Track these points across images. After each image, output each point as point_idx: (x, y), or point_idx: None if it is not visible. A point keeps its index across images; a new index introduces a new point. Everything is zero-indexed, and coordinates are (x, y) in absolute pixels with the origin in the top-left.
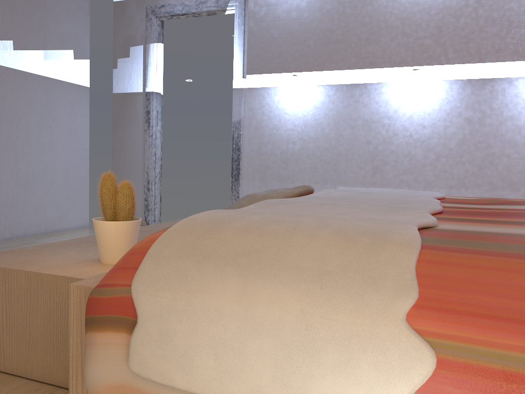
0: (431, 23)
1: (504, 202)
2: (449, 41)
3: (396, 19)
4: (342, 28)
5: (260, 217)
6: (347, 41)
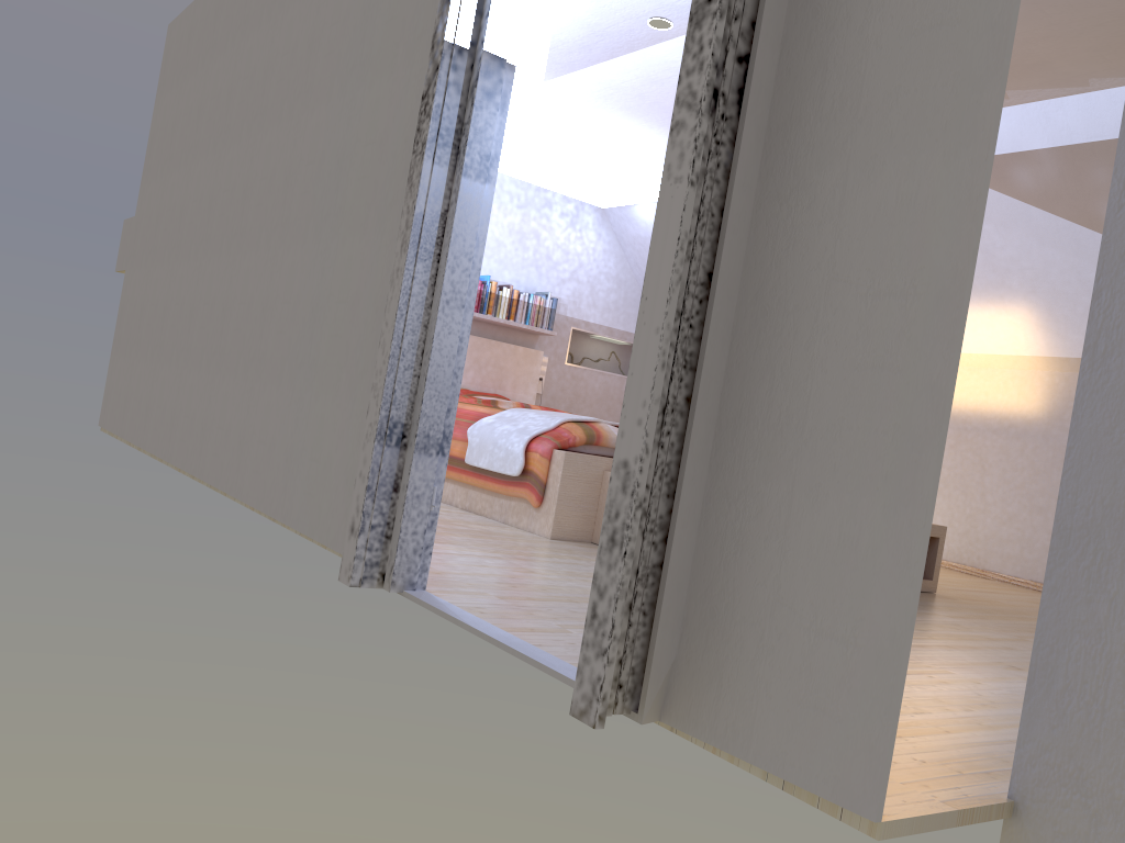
0: None
1: None
2: None
3: None
4: None
5: None
6: None
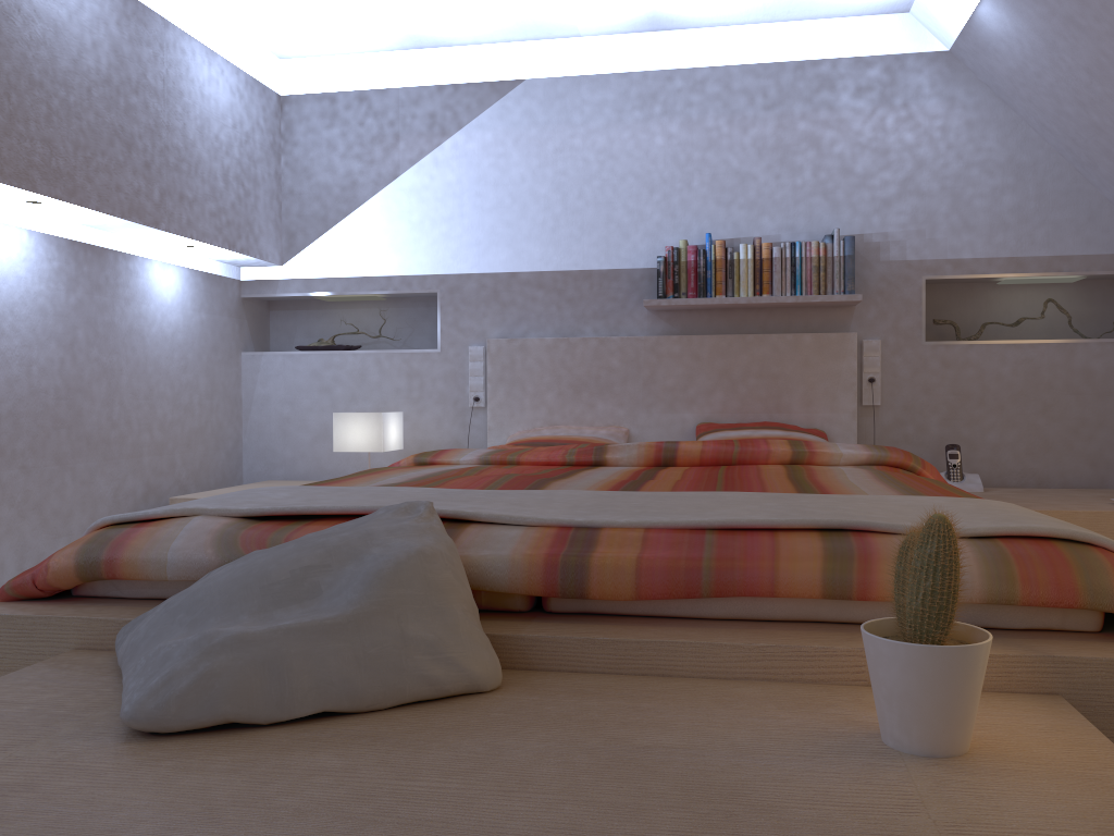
0: None
1: (514, 484)
2: None
3: None
4: None
5: (1035, 516)
6: None
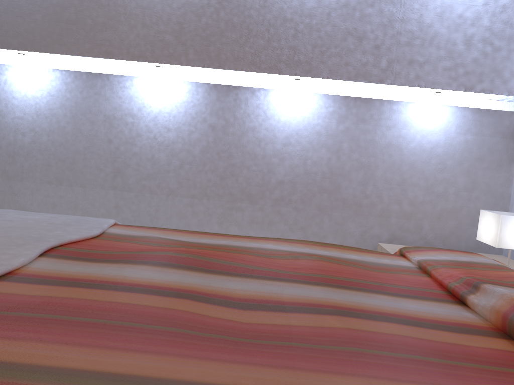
0: (173, 17)
1: (131, 256)
2: (190, 40)
3: (136, 7)
4: (76, 7)
5: None
6: (81, 23)
